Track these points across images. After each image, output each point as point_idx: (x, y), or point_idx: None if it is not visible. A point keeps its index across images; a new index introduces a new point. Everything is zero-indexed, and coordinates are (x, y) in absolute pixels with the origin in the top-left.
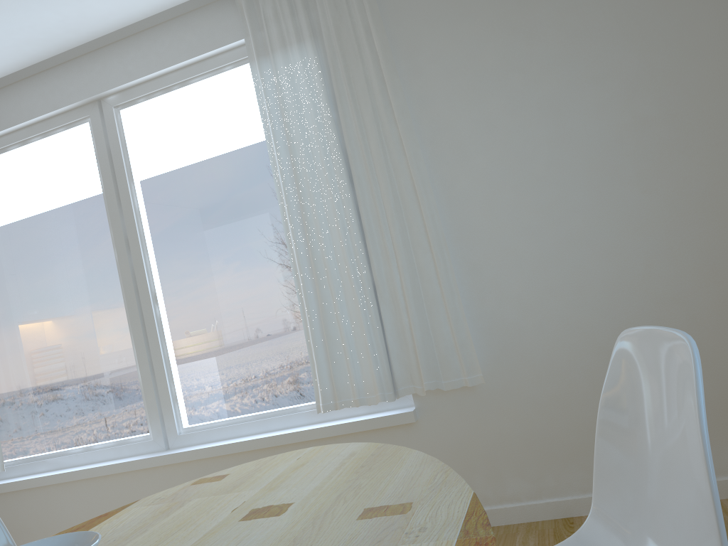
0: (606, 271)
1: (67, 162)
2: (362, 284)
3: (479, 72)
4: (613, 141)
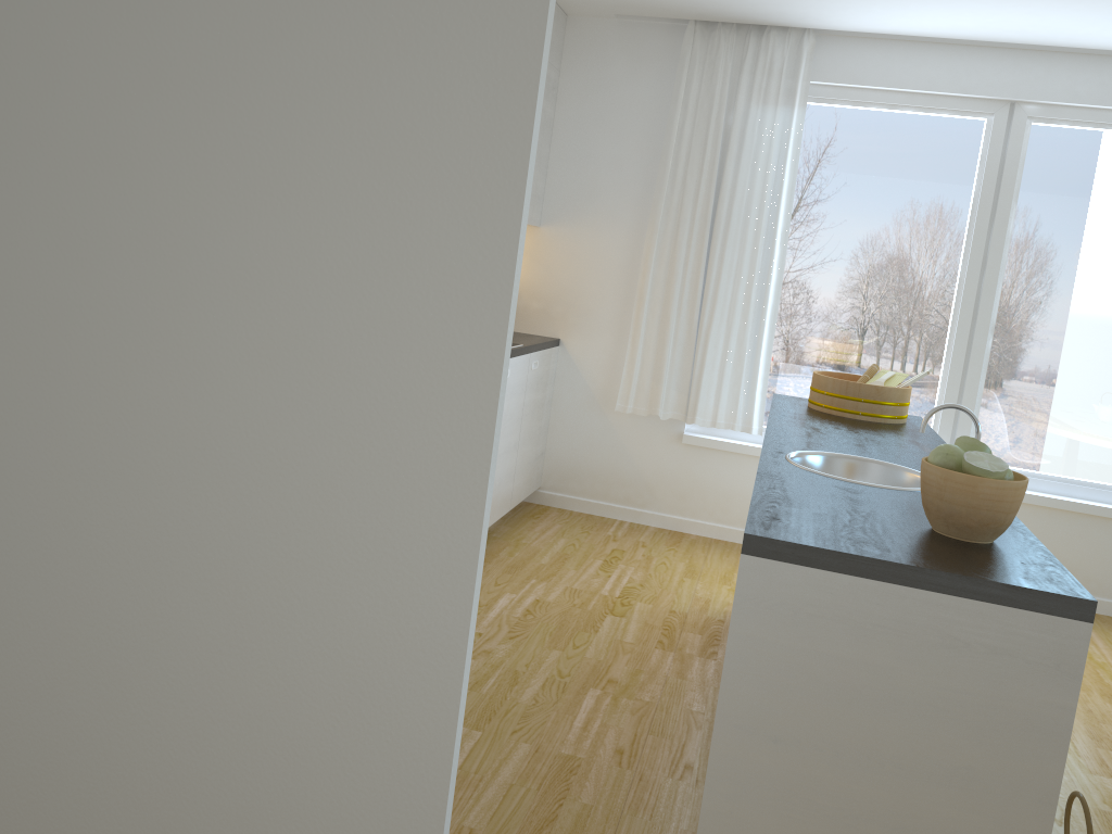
0: None
1: (937, 149)
2: None
3: None
4: None
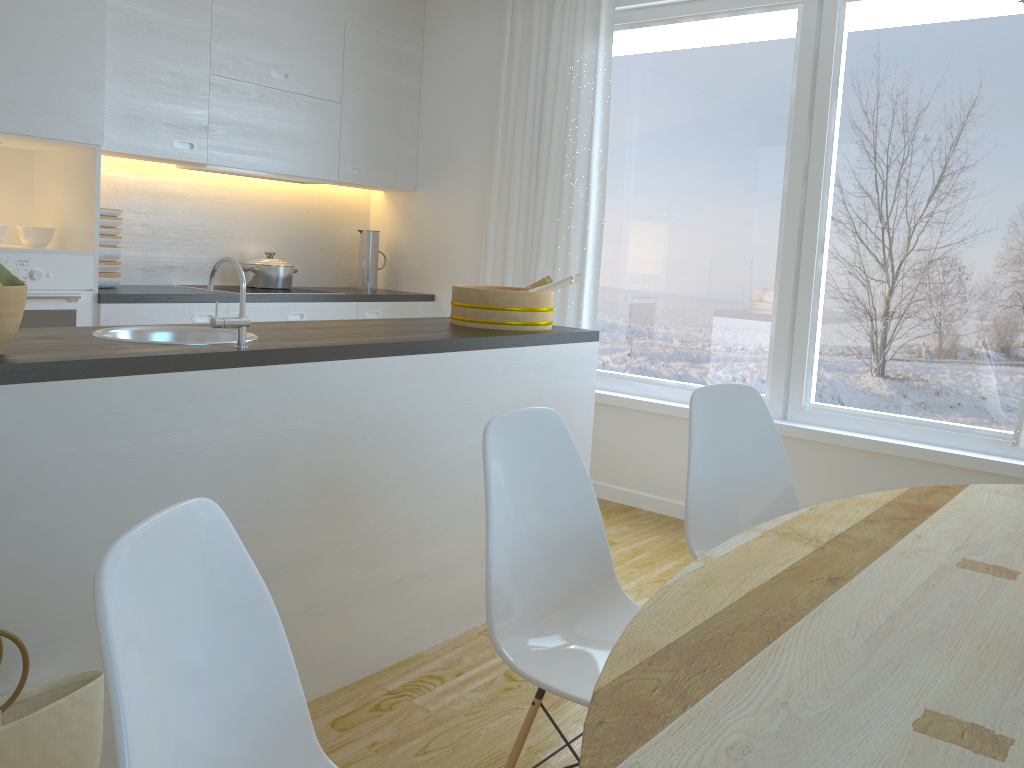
0: None
1: (751, 53)
2: None
3: None
4: None
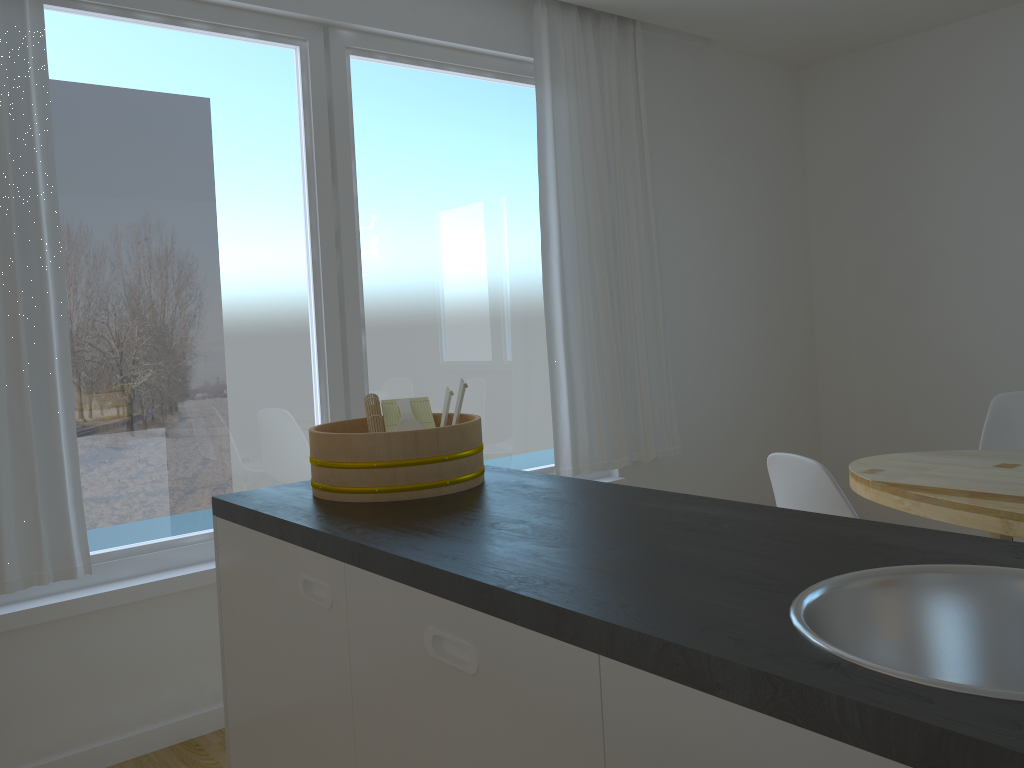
0: (736, 374)
1: (247, 86)
2: (616, 351)
3: (690, 191)
4: (749, 278)
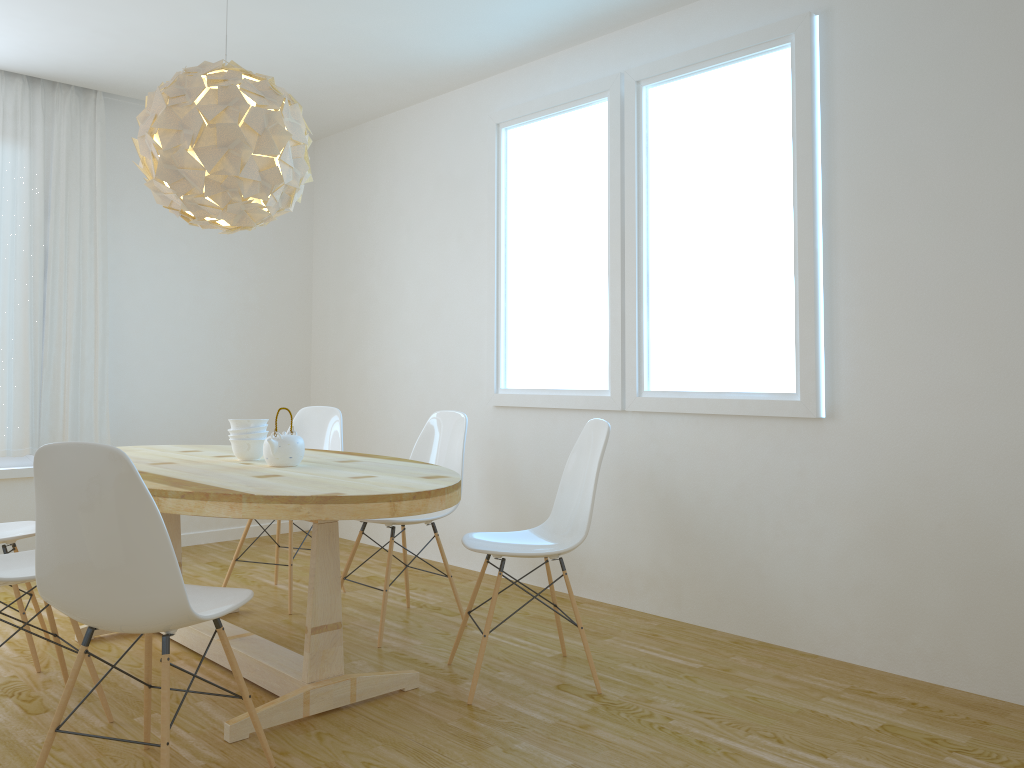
0: (204, 391)
1: None
2: (34, 359)
3: (161, 233)
4: (229, 311)
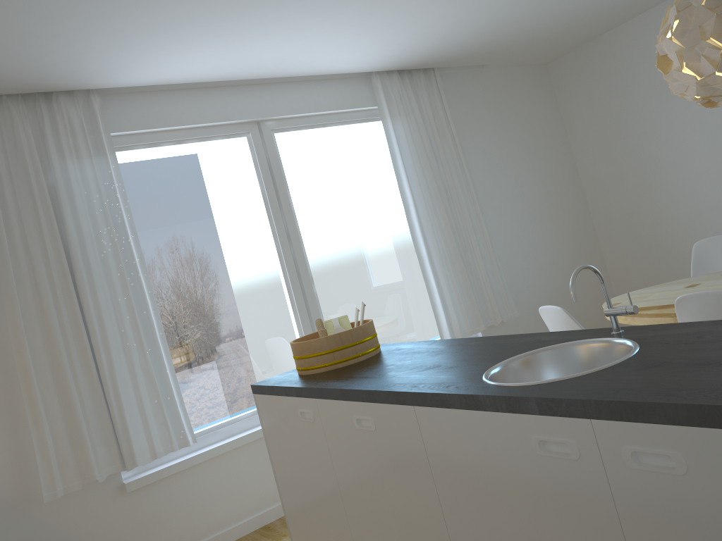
0: (545, 260)
1: (223, 165)
2: (463, 263)
3: (491, 157)
4: (541, 200)
